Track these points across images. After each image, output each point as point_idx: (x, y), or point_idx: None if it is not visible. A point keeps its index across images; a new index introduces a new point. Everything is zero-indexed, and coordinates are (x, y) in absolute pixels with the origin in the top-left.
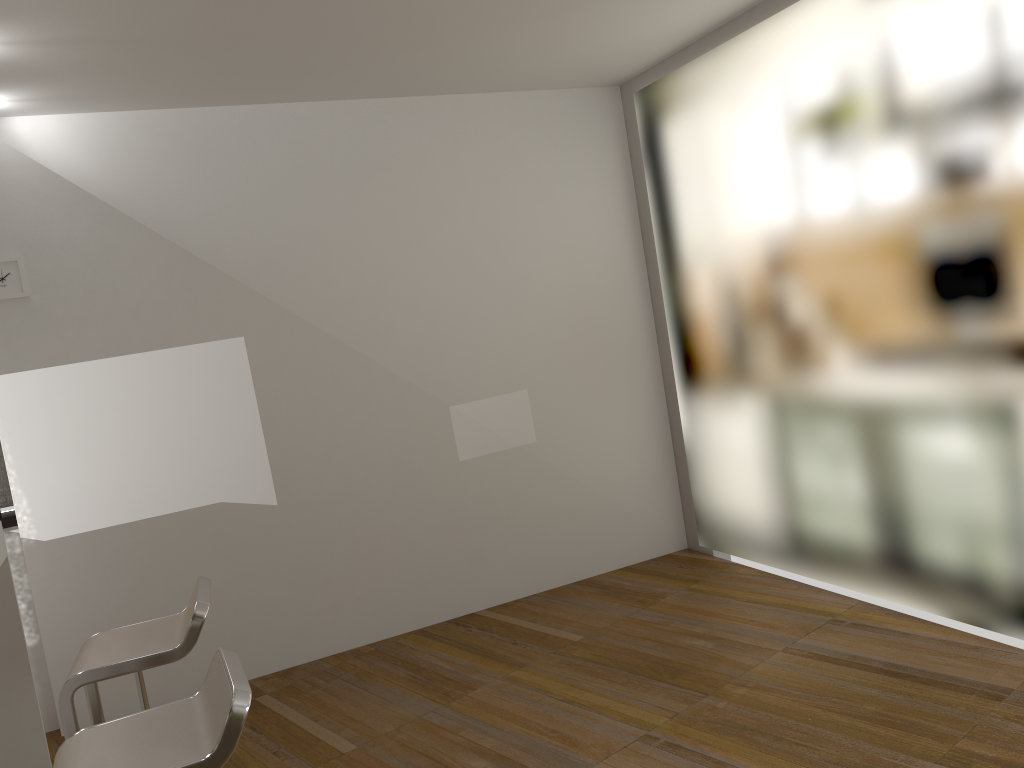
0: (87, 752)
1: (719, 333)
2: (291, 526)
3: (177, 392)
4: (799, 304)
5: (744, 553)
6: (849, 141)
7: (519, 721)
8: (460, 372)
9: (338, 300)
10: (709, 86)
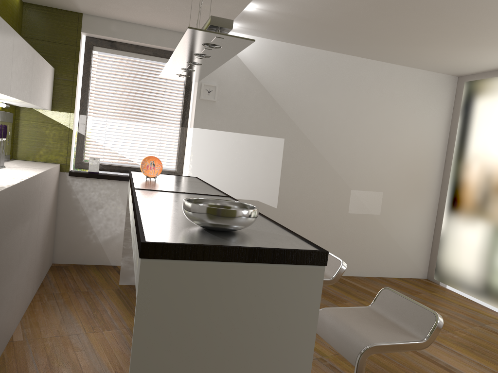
0: None
1: (476, 192)
2: (279, 218)
3: (254, 153)
4: None
5: (457, 287)
6: None
7: None
8: (359, 177)
9: (322, 134)
10: None
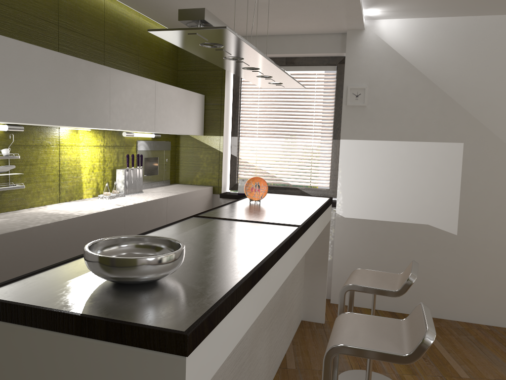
0: (350, 324)
1: None
2: (461, 248)
3: (420, 164)
4: None
5: None
6: None
7: None
8: None
9: None
10: None
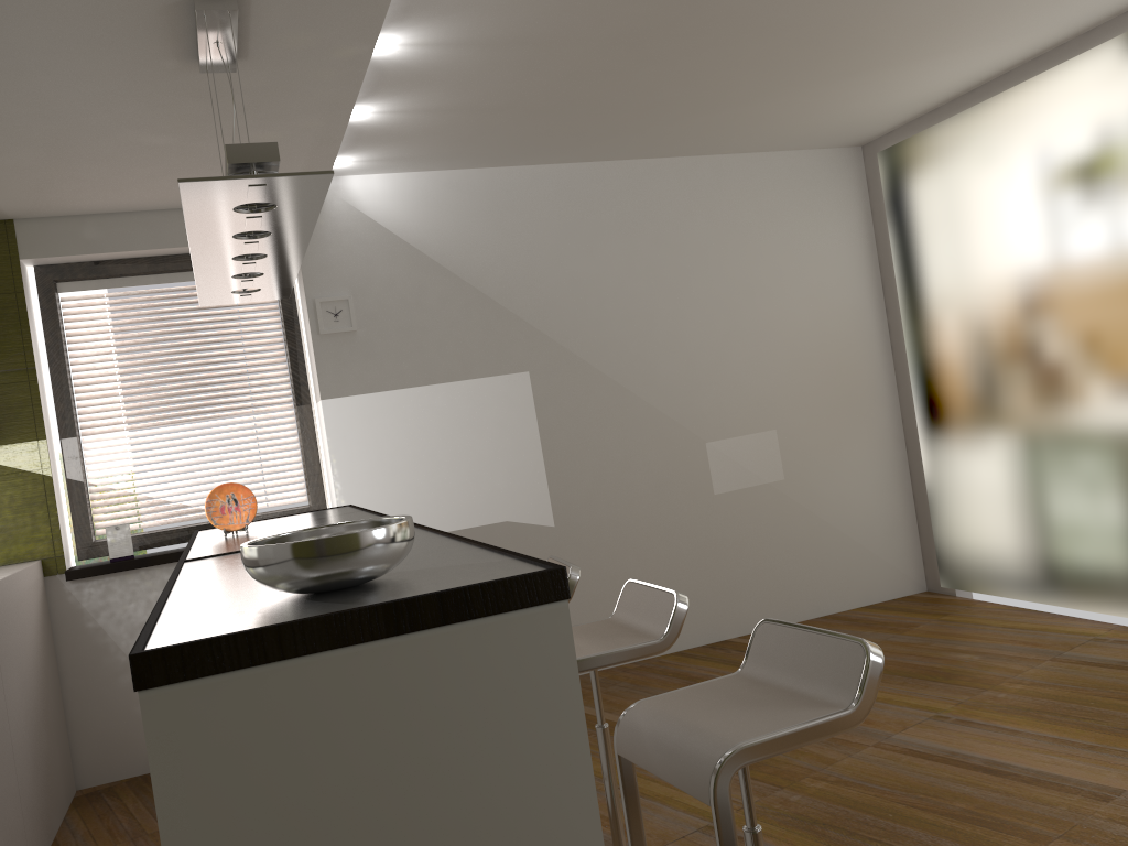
0: None
1: (967, 375)
2: (565, 547)
3: (472, 419)
4: (1054, 343)
5: (991, 590)
6: (1108, 190)
7: None
8: (715, 411)
9: (609, 341)
10: (960, 144)
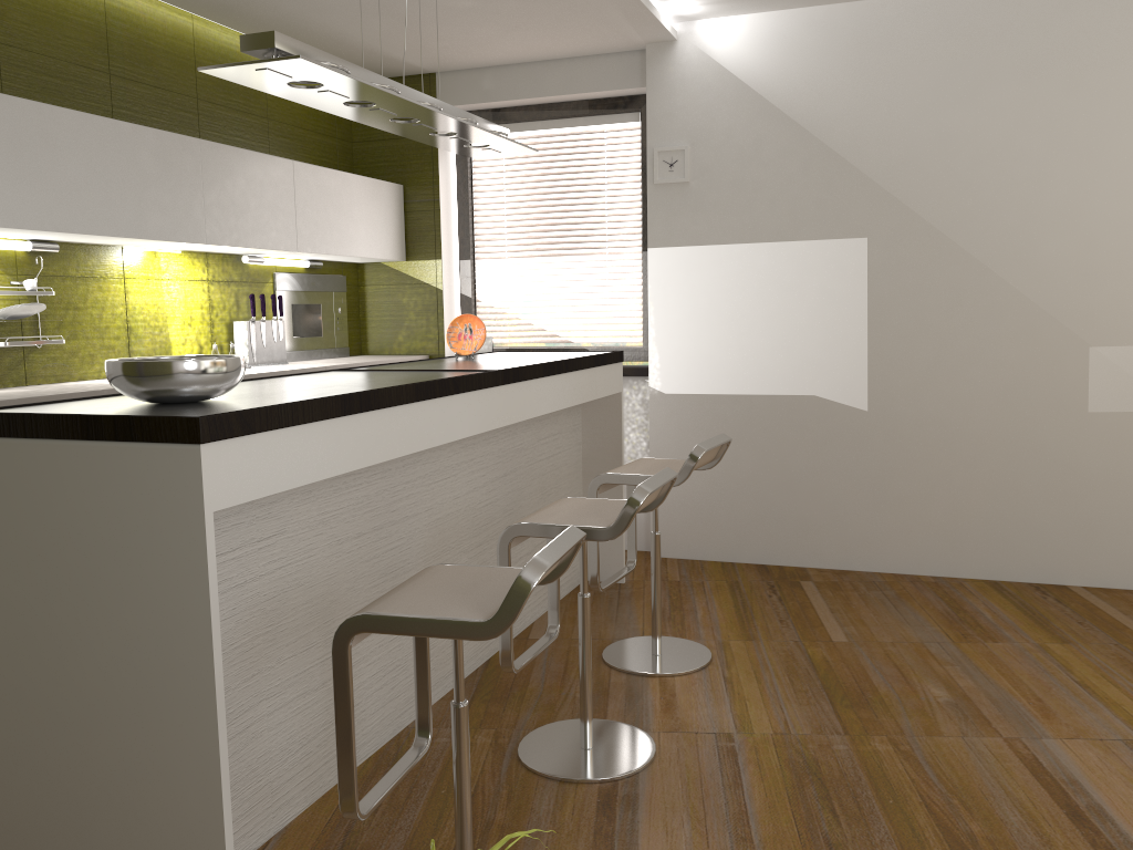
0: (555, 506)
1: None
2: (876, 435)
3: (794, 284)
4: None
5: None
6: None
7: (1012, 680)
8: (1114, 309)
9: (976, 209)
10: None
